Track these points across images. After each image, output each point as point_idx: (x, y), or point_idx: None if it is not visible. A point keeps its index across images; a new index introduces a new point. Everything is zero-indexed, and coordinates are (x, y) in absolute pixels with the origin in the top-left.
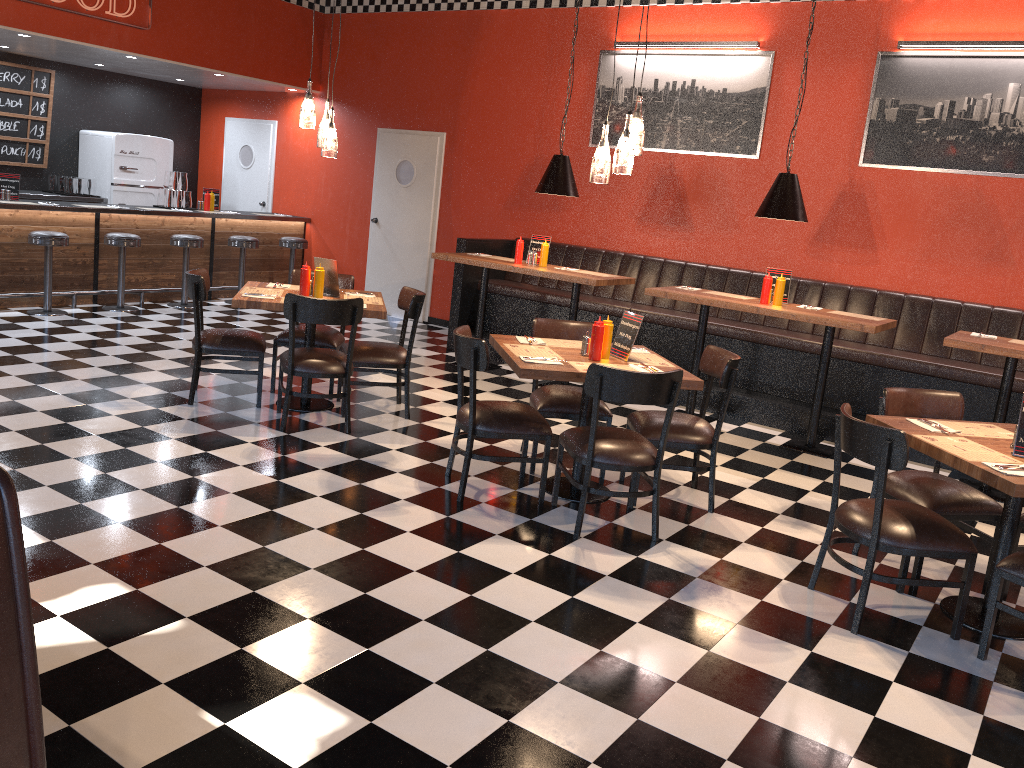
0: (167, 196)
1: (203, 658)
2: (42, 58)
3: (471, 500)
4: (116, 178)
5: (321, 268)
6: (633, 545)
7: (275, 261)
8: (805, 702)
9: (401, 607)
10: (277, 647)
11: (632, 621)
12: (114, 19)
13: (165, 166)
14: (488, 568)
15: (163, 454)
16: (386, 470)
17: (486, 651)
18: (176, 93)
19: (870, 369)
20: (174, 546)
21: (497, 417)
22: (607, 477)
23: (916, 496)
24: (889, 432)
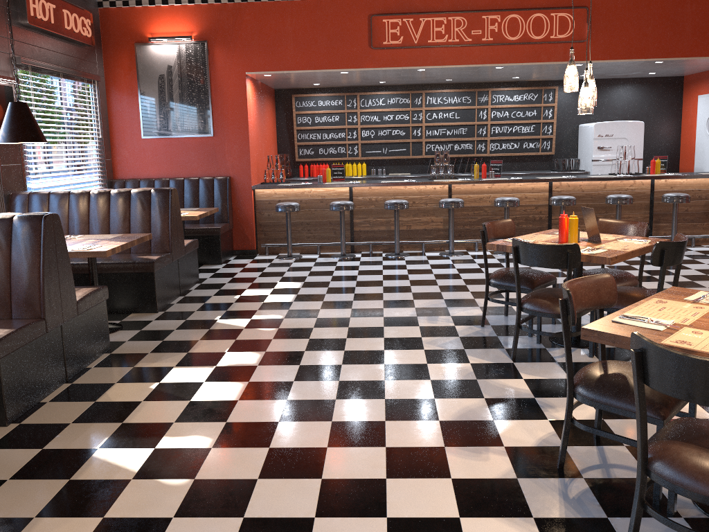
0: (616, 165)
1: (146, 512)
2: (550, 79)
3: (573, 470)
4: (594, 156)
5: (572, 216)
6: None
7: None
8: None
9: None
10: (188, 528)
11: None
12: (558, 40)
13: (636, 142)
14: None
15: (397, 359)
16: (540, 414)
17: None
18: (659, 84)
19: None
20: (281, 426)
21: (599, 382)
22: None
23: None
24: None
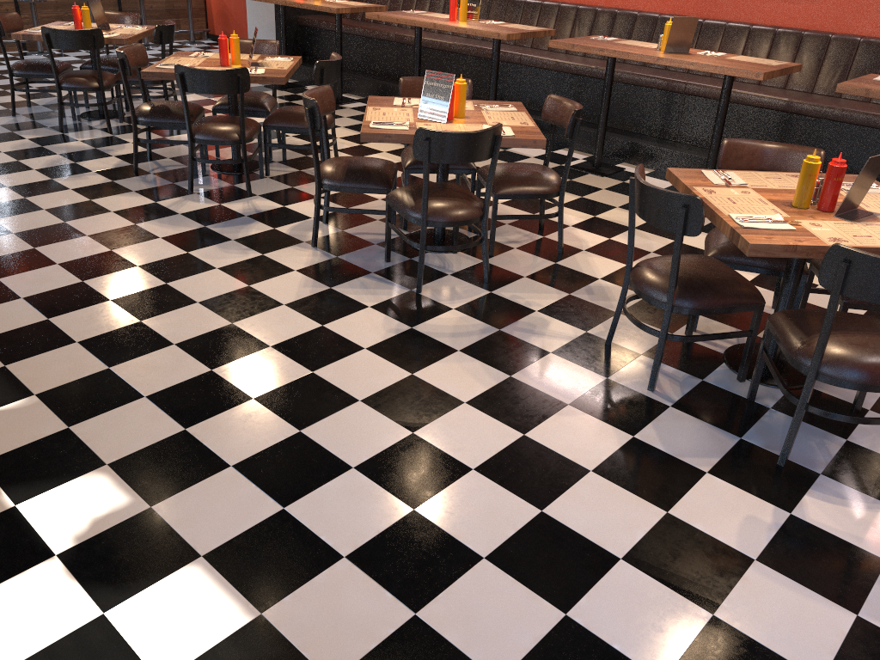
0: None
1: None
2: None
3: (145, 172)
4: None
5: (85, 7)
6: (228, 198)
7: (180, 10)
8: (212, 278)
9: (8, 227)
10: None
11: (158, 237)
12: None
13: None
14: (98, 209)
15: None
16: (106, 155)
17: (32, 249)
18: None
19: (553, 74)
20: None
21: (152, 111)
22: (276, 159)
23: (407, 157)
24: (310, 101)
